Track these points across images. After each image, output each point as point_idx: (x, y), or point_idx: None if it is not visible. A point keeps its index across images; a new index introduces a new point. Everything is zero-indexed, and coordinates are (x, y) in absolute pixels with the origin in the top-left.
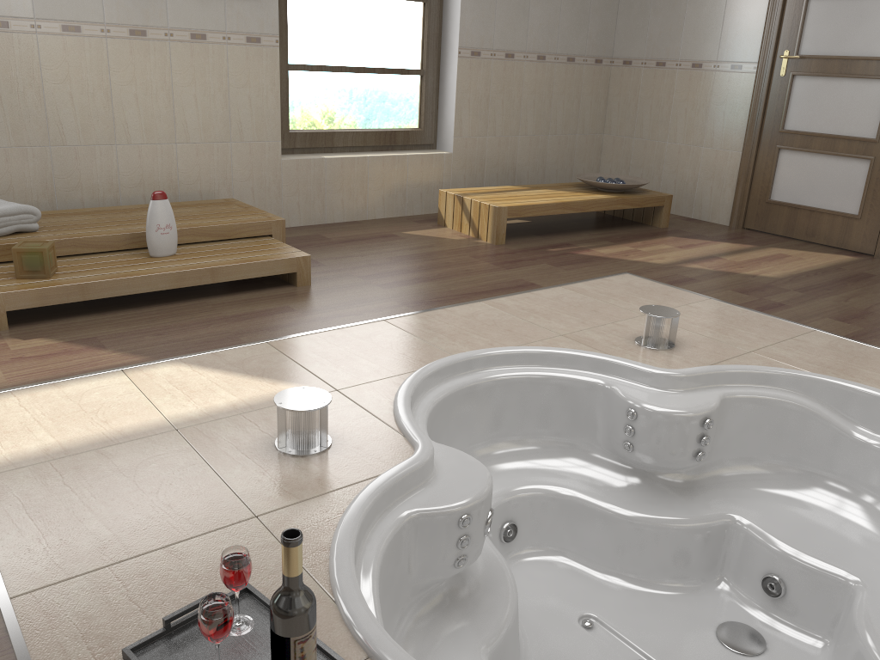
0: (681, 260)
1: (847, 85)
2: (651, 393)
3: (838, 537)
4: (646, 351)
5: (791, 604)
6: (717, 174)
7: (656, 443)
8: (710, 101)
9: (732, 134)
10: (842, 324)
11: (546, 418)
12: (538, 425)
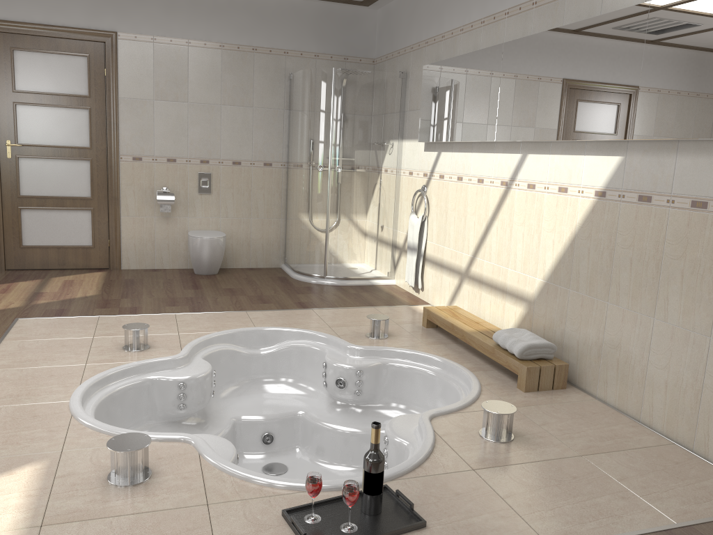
0: (27, 300)
1: (62, 164)
2: (179, 370)
3: (272, 402)
4: (144, 352)
5: (278, 441)
6: None
7: (199, 395)
8: None
9: None
10: (178, 307)
11: (121, 418)
12: (117, 426)
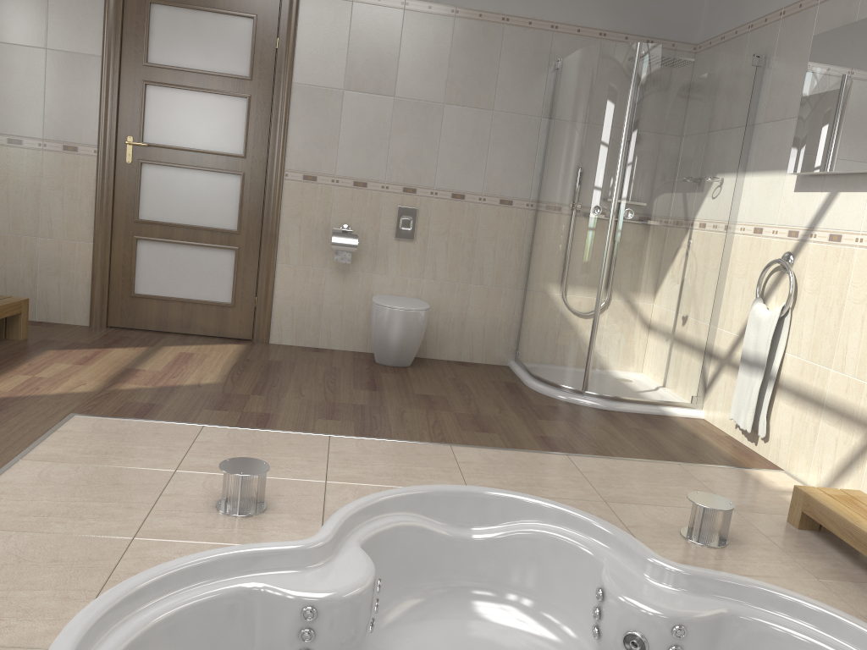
0: (107, 381)
1: (201, 177)
2: (310, 575)
3: (485, 641)
4: (251, 522)
5: None
6: (64, 268)
7: (343, 635)
8: (41, 185)
9: (78, 223)
10: (336, 422)
11: None
12: None
